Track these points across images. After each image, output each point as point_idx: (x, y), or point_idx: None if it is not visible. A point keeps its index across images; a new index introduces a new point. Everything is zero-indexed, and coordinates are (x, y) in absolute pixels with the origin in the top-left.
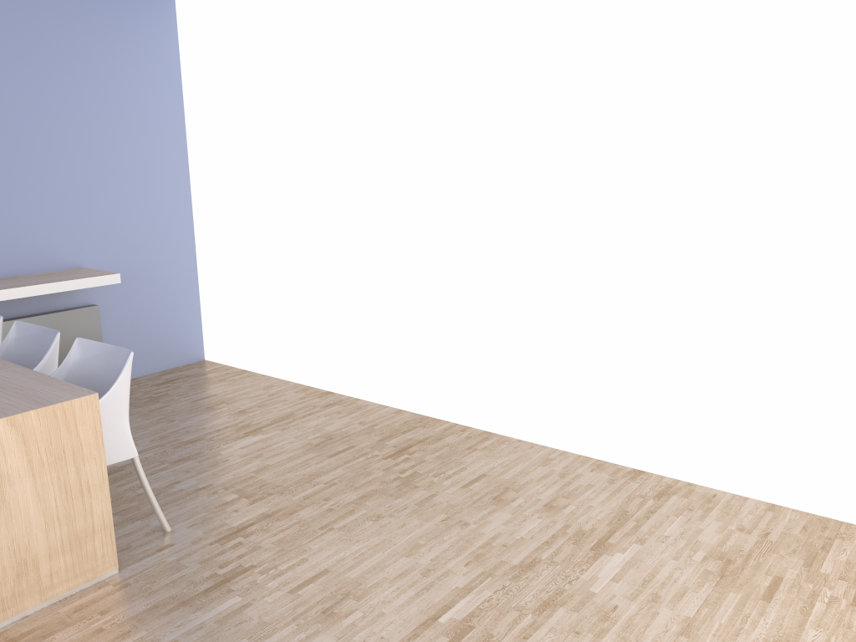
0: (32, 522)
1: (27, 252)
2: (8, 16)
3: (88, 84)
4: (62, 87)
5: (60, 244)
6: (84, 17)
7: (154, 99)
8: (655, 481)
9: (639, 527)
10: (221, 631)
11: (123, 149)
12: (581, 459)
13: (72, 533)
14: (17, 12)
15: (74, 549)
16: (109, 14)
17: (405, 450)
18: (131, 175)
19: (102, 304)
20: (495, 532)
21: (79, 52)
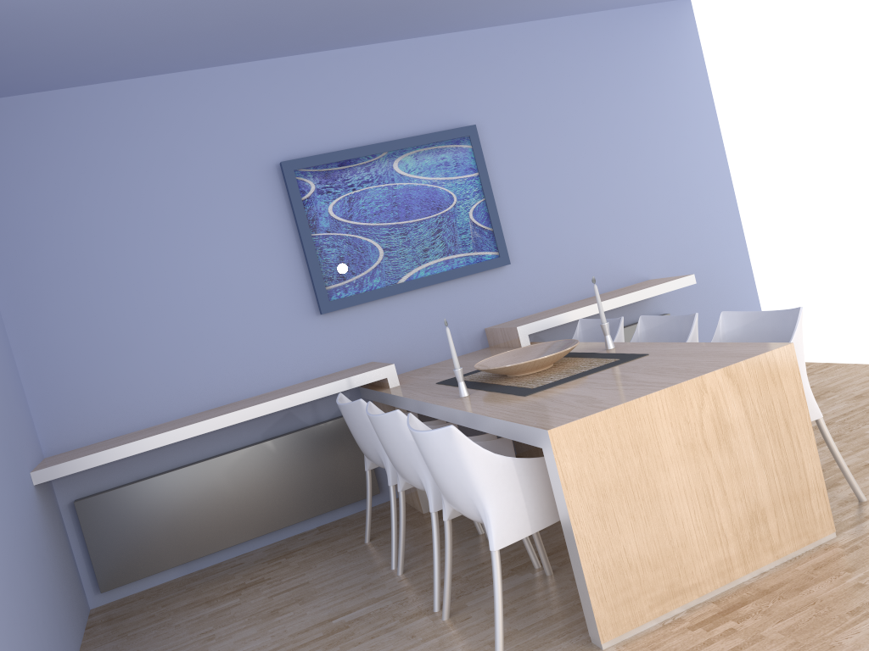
0: (755, 475)
1: (603, 271)
2: (563, 64)
3: (630, 107)
4: (610, 115)
5: (628, 260)
6: (619, 47)
7: (687, 105)
8: None
9: None
10: None
11: (667, 160)
12: None
13: (790, 490)
14: (569, 59)
15: (794, 507)
16: (639, 38)
17: None
18: (678, 184)
19: (670, 313)
20: None
21: (619, 79)
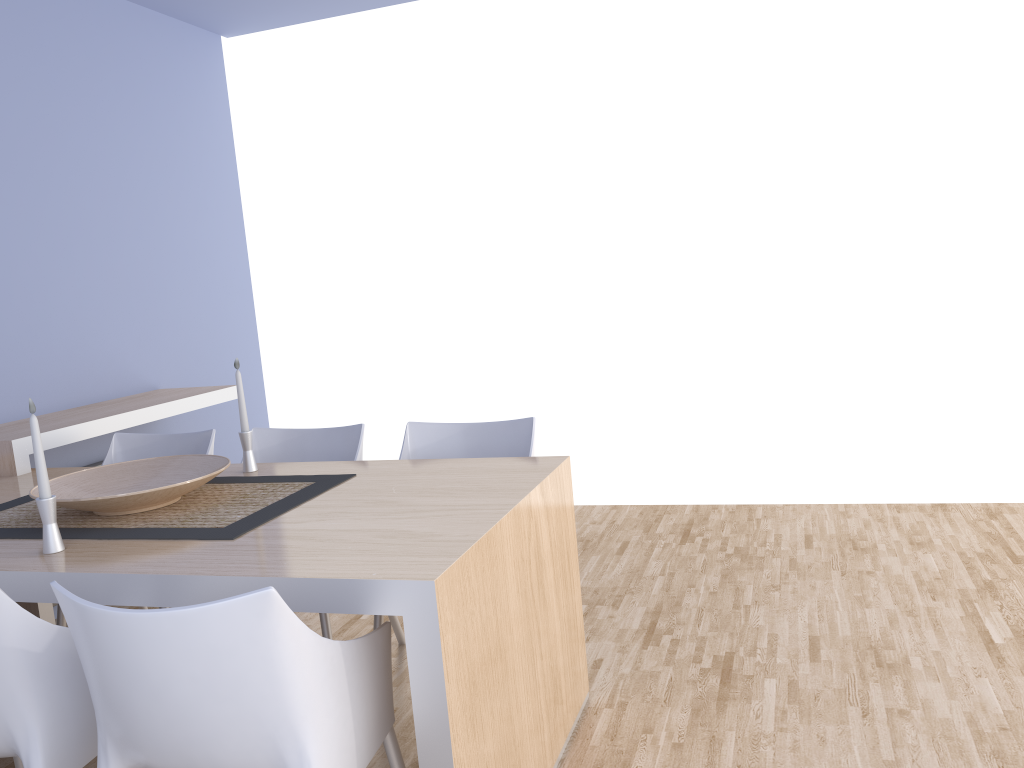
0: (556, 628)
1: (103, 369)
2: (69, 49)
3: (150, 145)
4: (125, 146)
5: (135, 357)
6: (141, 57)
7: (211, 167)
8: (968, 508)
9: (1021, 540)
10: (811, 708)
11: (187, 230)
12: (872, 506)
13: (570, 643)
14: (77, 44)
15: (572, 665)
16: (165, 57)
17: (689, 533)
18: (197, 265)
19: None
20: (909, 572)
21: (139, 102)
